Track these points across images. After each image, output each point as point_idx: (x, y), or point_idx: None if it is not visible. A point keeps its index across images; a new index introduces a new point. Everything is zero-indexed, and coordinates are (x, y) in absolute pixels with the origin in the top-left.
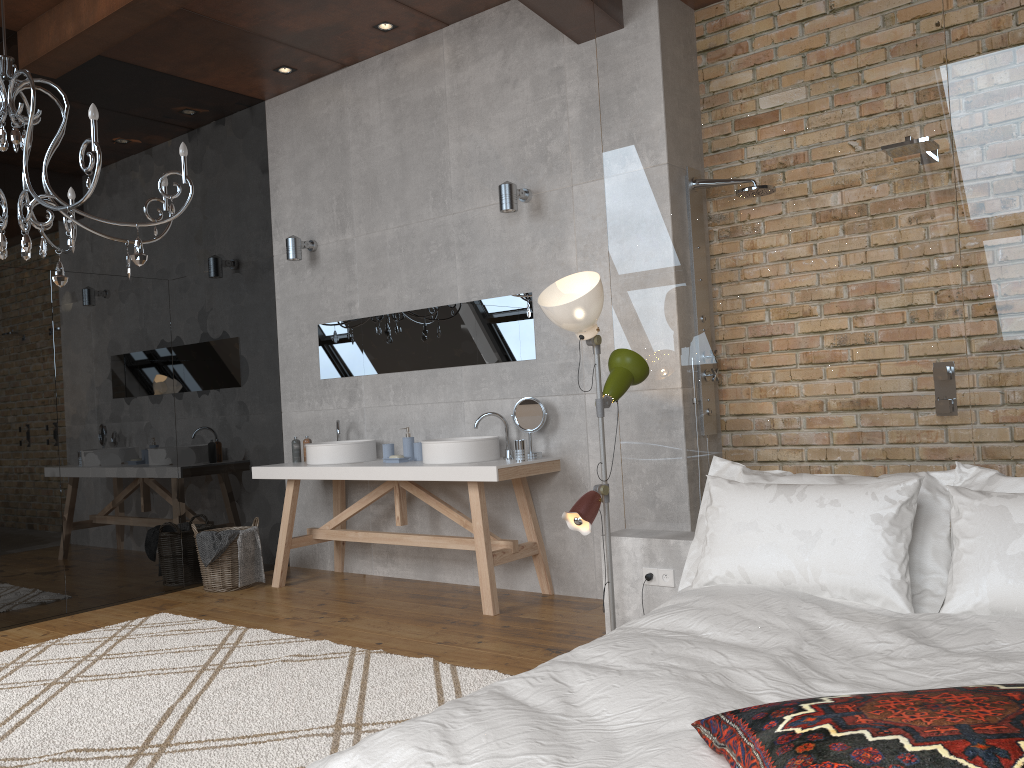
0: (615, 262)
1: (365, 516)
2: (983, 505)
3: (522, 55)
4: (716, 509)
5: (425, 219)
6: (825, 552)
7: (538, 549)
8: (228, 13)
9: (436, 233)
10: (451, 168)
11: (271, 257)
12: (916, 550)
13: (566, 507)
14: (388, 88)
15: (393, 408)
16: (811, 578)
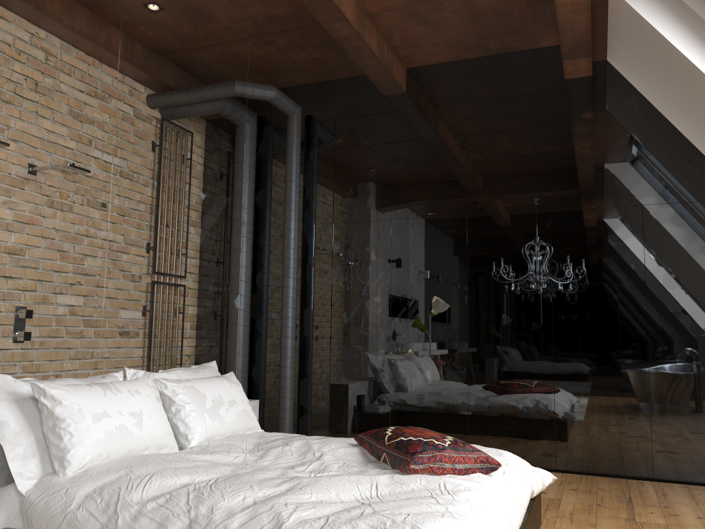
0: None
1: None
2: (185, 386)
3: None
4: (70, 407)
5: None
6: (149, 423)
7: None
8: None
9: None
10: None
11: None
12: None
13: None
14: None
15: None
16: (144, 443)
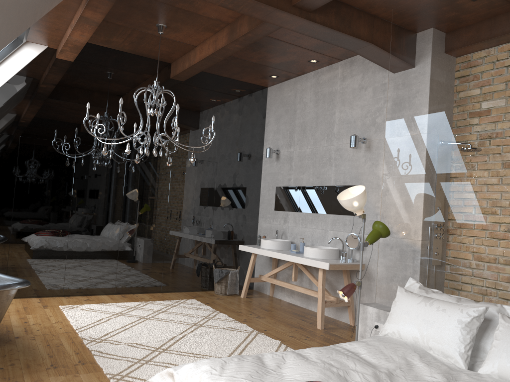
0: (385, 180)
1: (284, 274)
2: (508, 326)
3: (370, 76)
4: (395, 302)
5: (322, 146)
6: (433, 332)
7: (350, 304)
8: (247, 57)
9: (326, 153)
10: (335, 124)
11: (262, 155)
12: (483, 341)
13: (365, 287)
14: (314, 86)
15: (300, 228)
16: (425, 342)
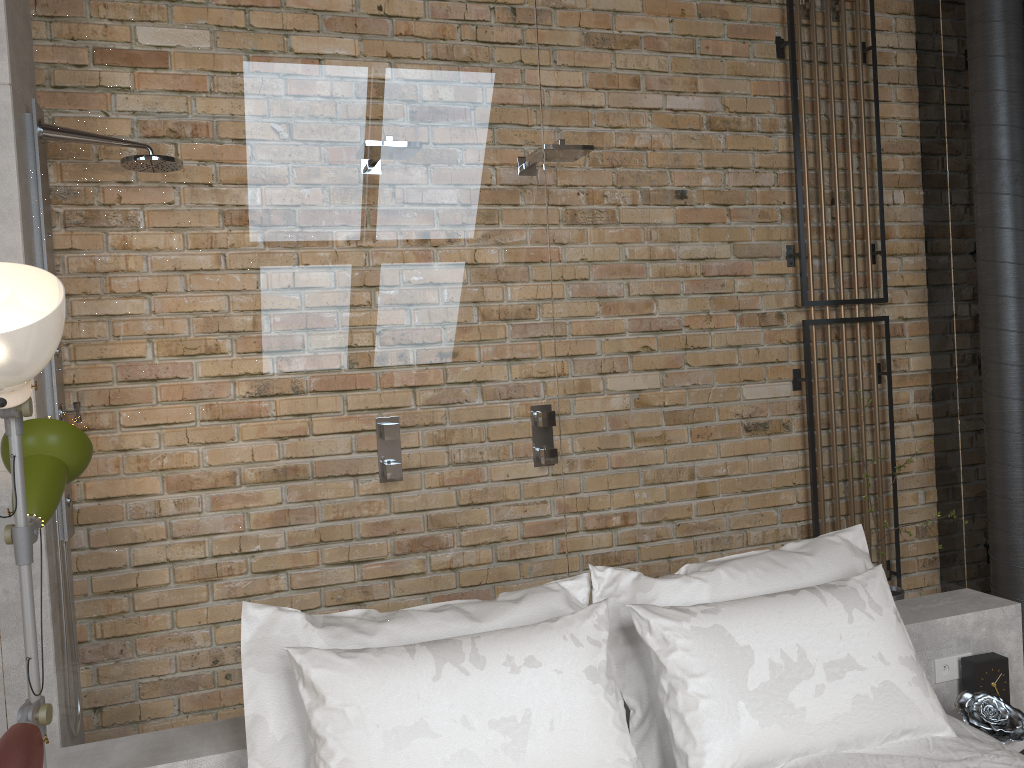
0: None
1: None
2: (696, 628)
3: None
4: (340, 711)
5: None
6: (545, 745)
7: None
8: None
9: None
10: None
11: None
12: None
13: None
14: None
15: None
16: None
